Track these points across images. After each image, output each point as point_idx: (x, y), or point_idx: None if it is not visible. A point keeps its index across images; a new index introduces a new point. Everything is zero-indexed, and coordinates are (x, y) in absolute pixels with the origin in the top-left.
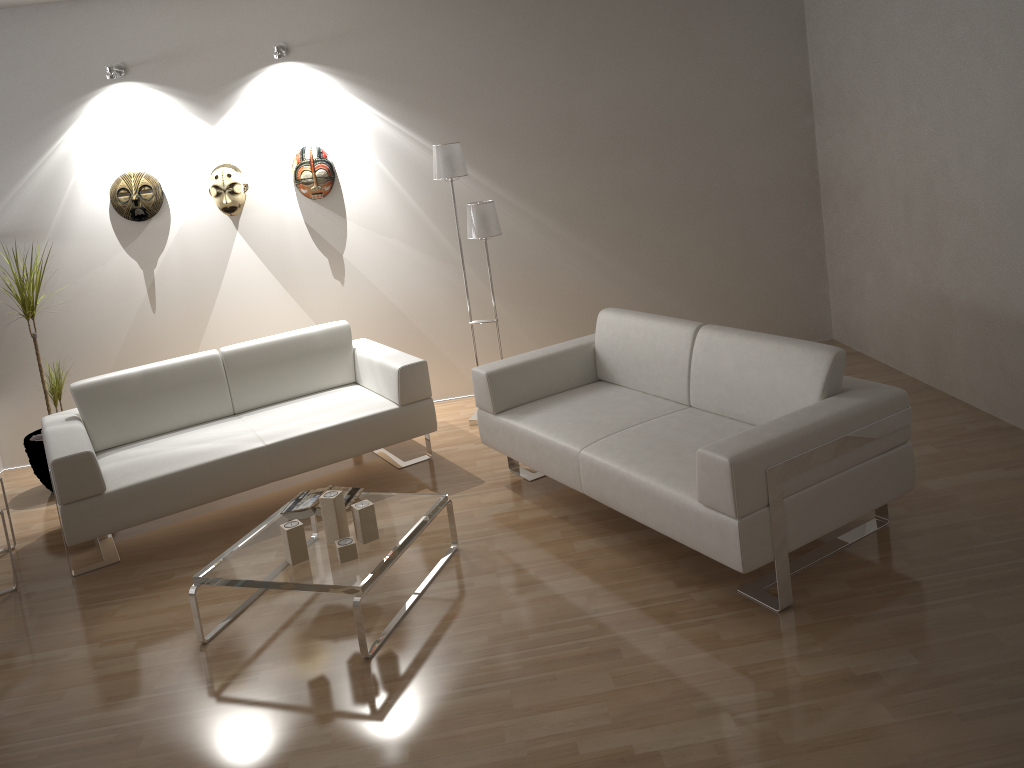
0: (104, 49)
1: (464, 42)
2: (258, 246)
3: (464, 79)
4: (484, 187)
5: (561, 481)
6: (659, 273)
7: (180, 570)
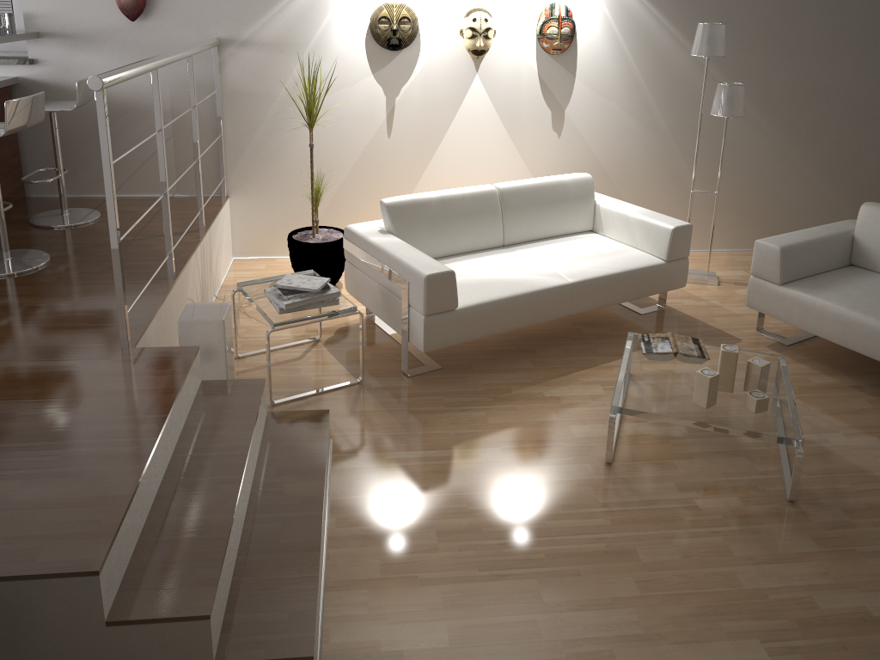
0: None
1: None
2: (492, 90)
3: None
4: (702, 67)
5: (875, 357)
6: (830, 168)
7: (513, 386)
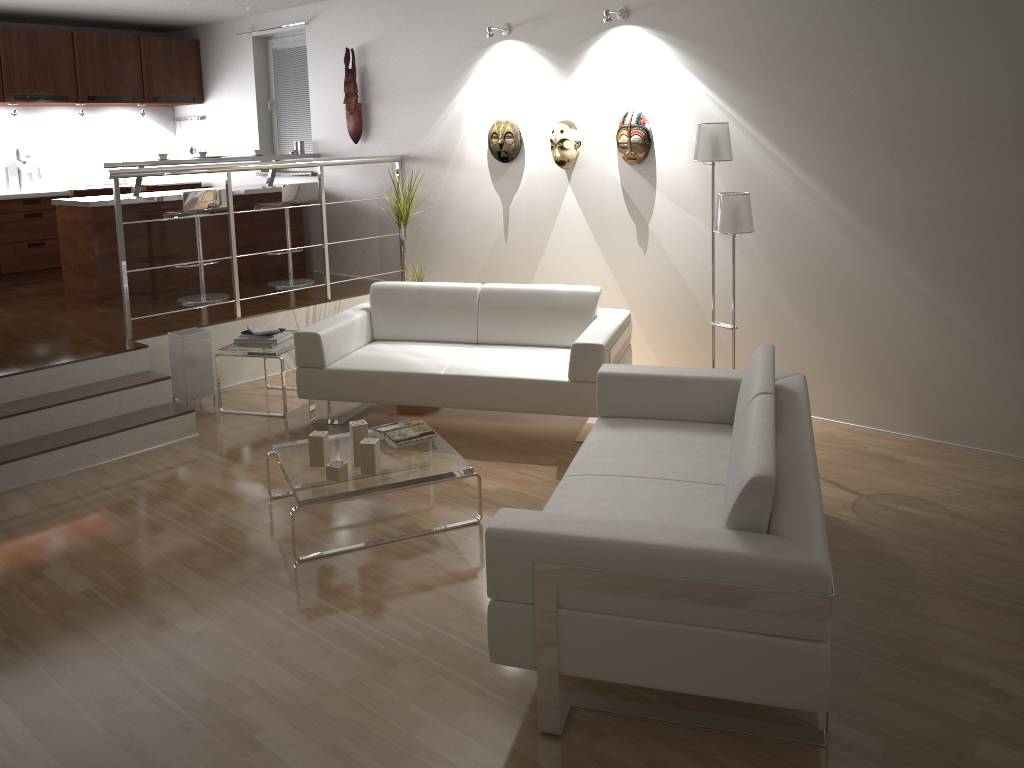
0: (498, 11)
1: (796, 6)
2: (582, 201)
3: (790, 50)
4: (794, 177)
5: None
6: (1007, 329)
7: None
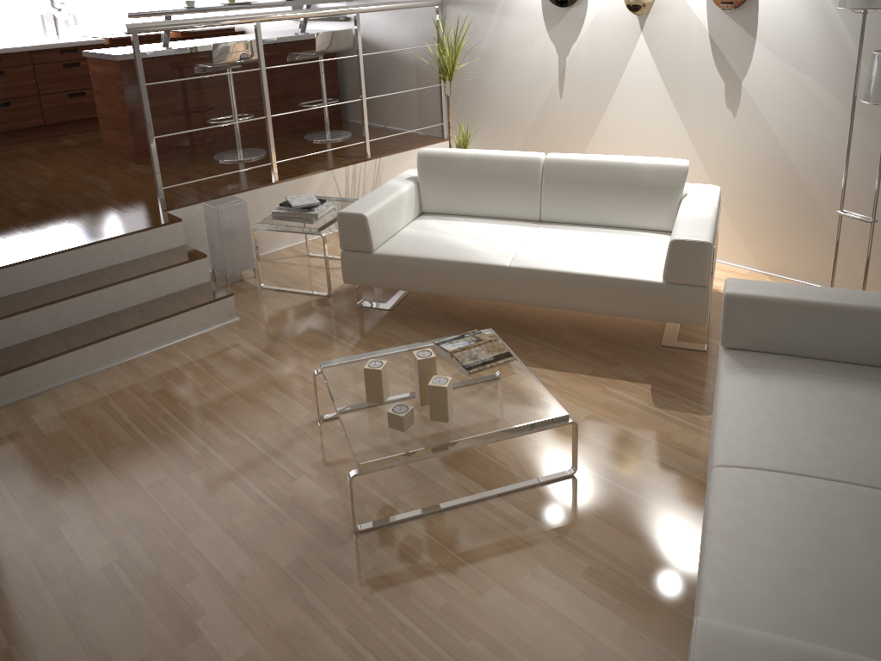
0: None
1: None
2: (657, 53)
3: None
4: None
5: None
6: None
7: (401, 342)
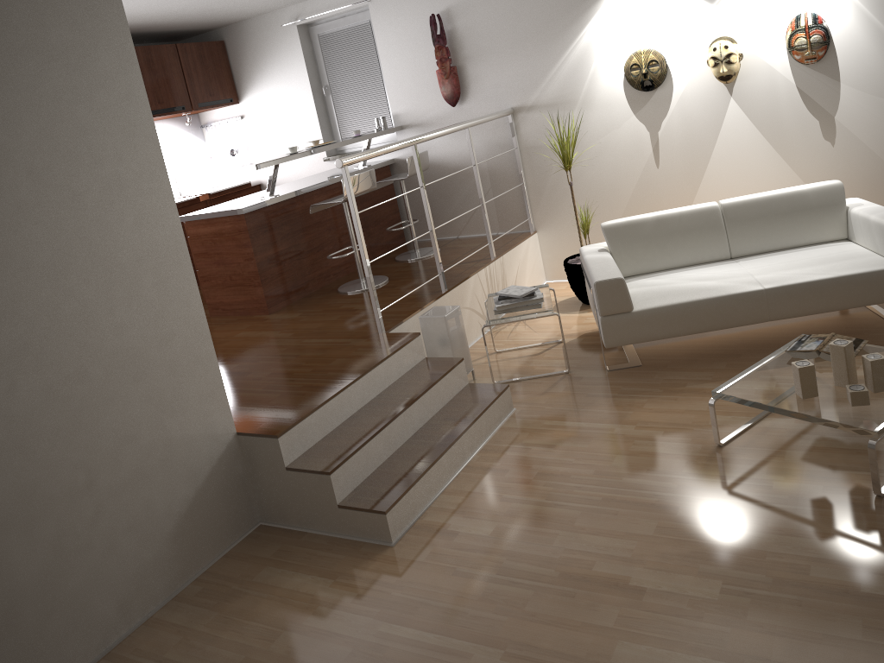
0: None
1: None
2: (750, 110)
3: None
4: None
5: None
6: None
7: (691, 382)
